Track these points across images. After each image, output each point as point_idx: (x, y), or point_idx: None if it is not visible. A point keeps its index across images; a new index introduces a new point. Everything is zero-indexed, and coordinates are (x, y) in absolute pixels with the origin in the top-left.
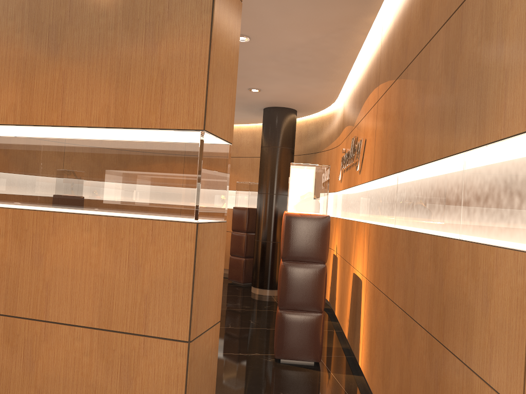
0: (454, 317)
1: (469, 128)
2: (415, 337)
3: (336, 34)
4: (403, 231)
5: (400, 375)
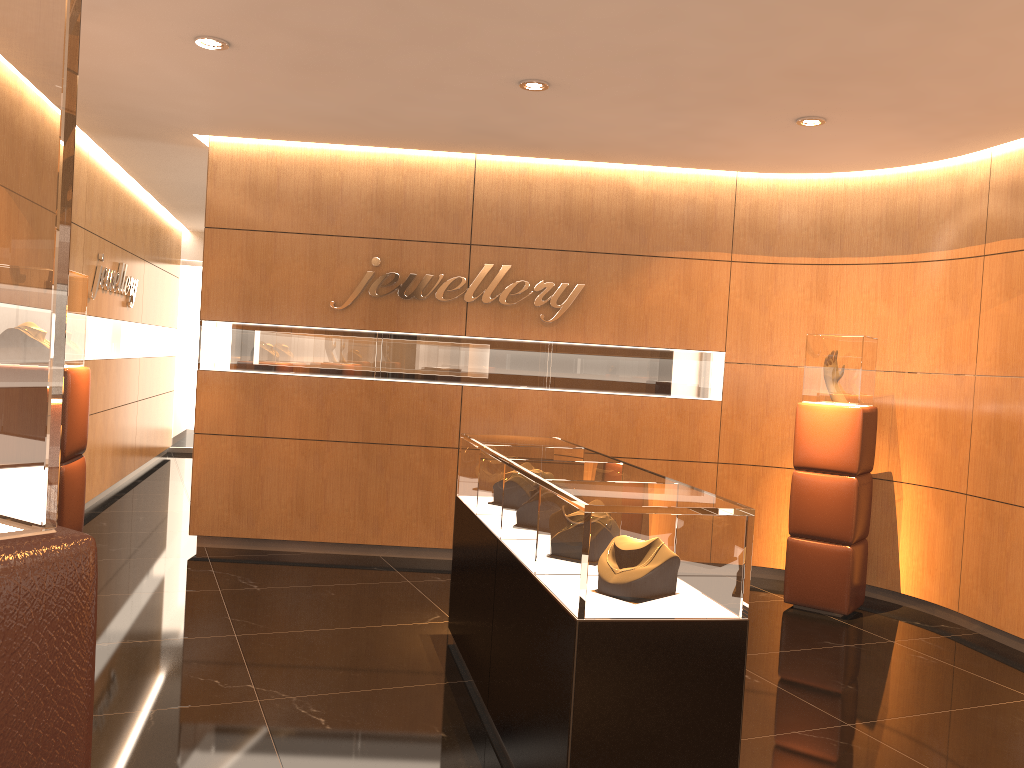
0: None
1: None
2: None
3: None
4: None
5: None
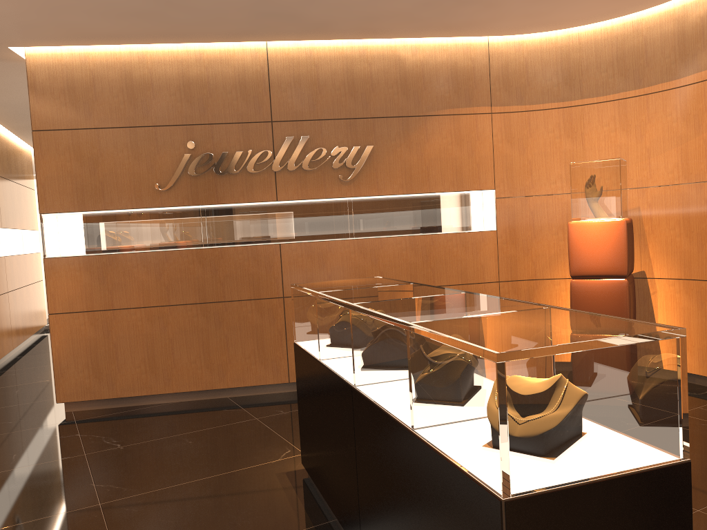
0: None
1: None
2: None
3: None
4: None
5: None
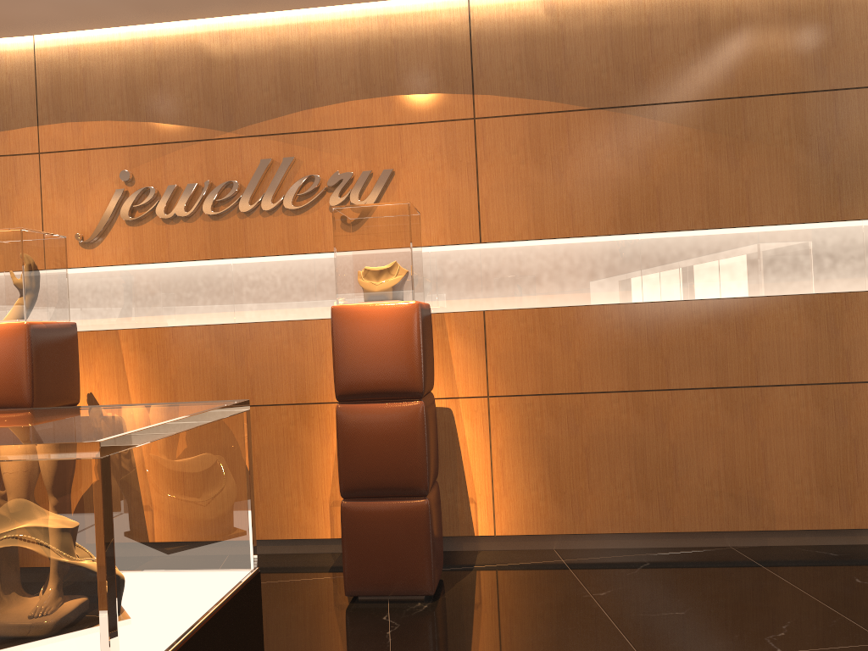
0: None
1: None
2: (768, 401)
3: None
4: (691, 301)
5: (723, 457)
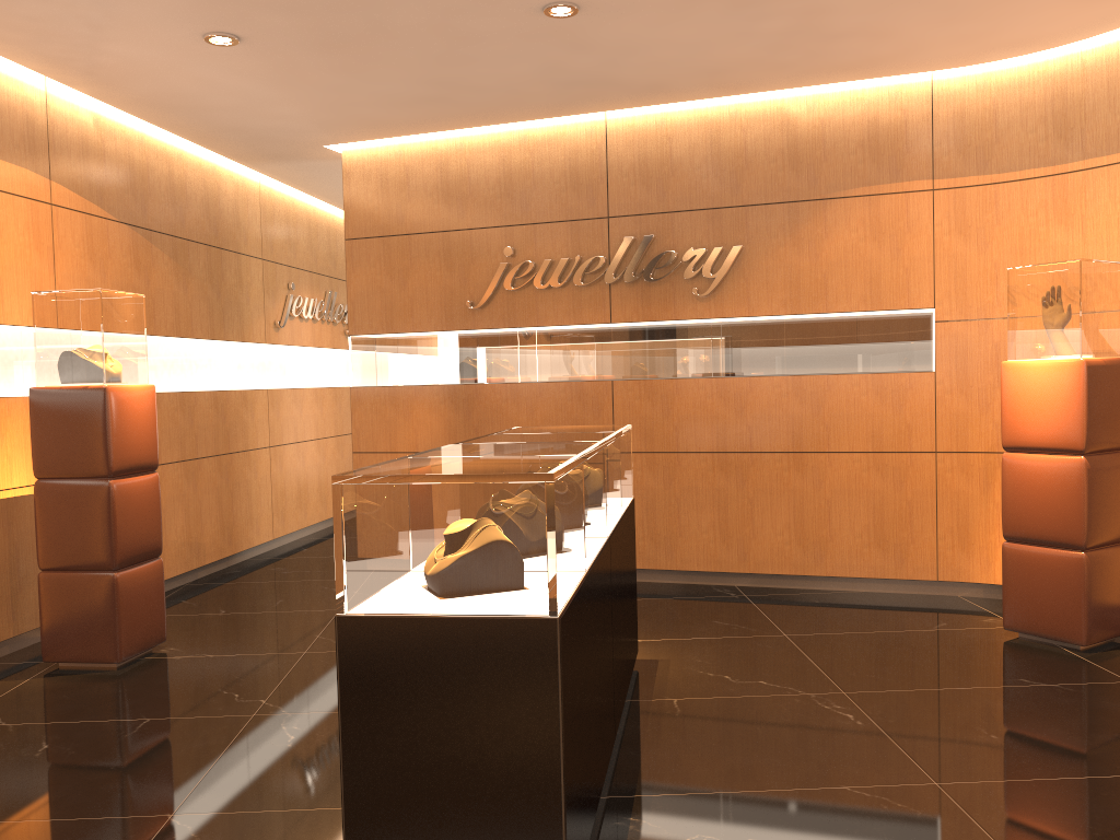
0: (236, 432)
1: (234, 329)
2: (202, 469)
3: (79, 65)
4: (170, 393)
5: (185, 514)
